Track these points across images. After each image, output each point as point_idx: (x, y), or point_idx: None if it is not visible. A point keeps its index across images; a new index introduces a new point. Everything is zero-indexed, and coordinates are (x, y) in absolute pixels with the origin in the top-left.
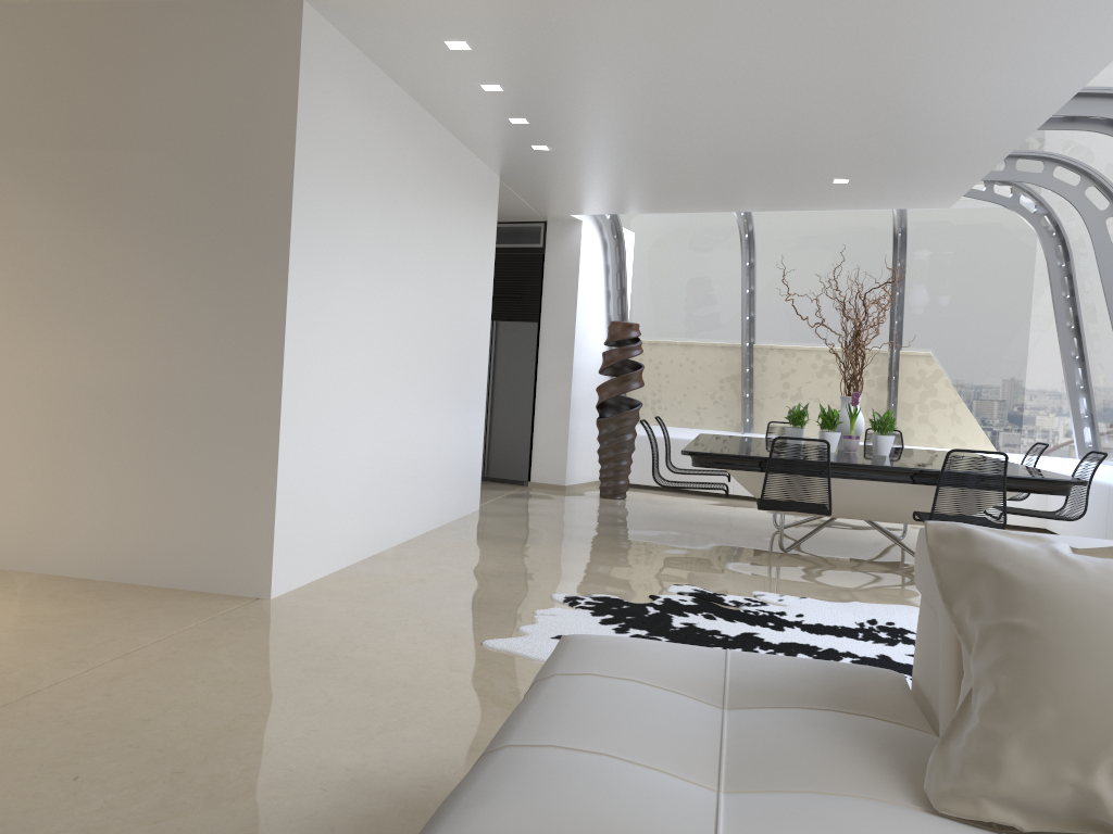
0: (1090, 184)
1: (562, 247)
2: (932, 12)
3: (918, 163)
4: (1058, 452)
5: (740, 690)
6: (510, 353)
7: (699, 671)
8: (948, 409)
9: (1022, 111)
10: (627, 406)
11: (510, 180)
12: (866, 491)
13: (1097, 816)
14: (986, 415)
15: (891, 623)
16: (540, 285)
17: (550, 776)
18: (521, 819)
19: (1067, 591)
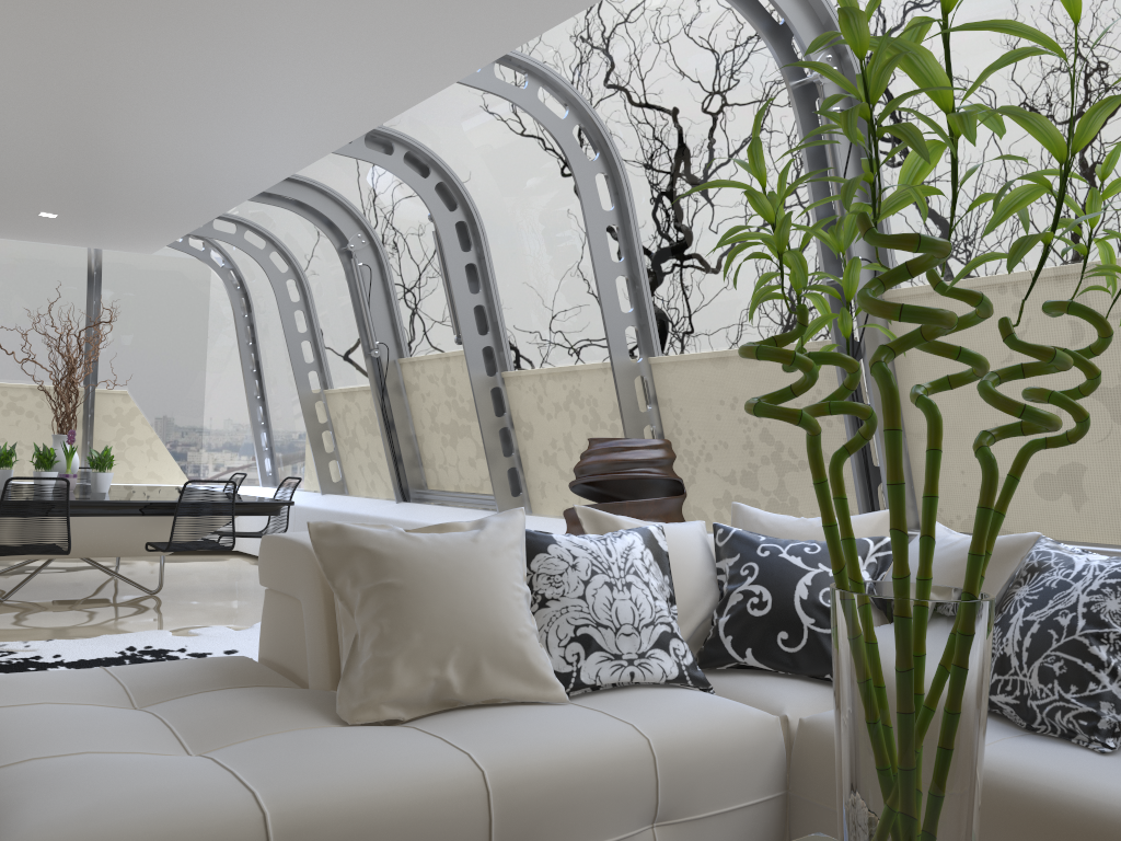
0: (274, 249)
1: None
2: (187, 91)
3: (135, 211)
4: (244, 481)
5: (143, 691)
6: None
7: (97, 685)
8: (145, 446)
9: (239, 184)
10: None
11: None
12: (97, 527)
13: (447, 696)
14: (181, 450)
15: (150, 647)
16: None
17: (63, 774)
18: (72, 804)
19: (416, 556)
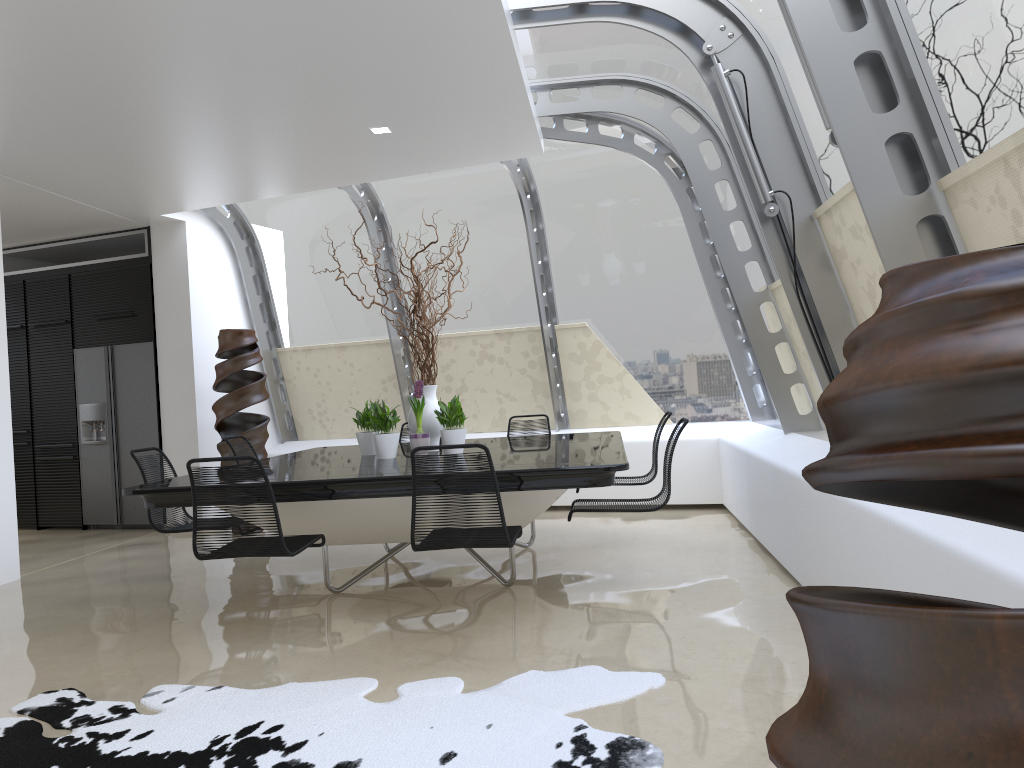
0: (676, 105)
1: (169, 253)
2: None
3: (433, 91)
4: (735, 415)
5: None
6: (129, 380)
7: None
8: (615, 383)
9: None
10: (258, 424)
11: (18, 176)
12: (388, 508)
13: None
14: (656, 384)
15: (276, 729)
16: (151, 298)
17: None
18: None
19: None
